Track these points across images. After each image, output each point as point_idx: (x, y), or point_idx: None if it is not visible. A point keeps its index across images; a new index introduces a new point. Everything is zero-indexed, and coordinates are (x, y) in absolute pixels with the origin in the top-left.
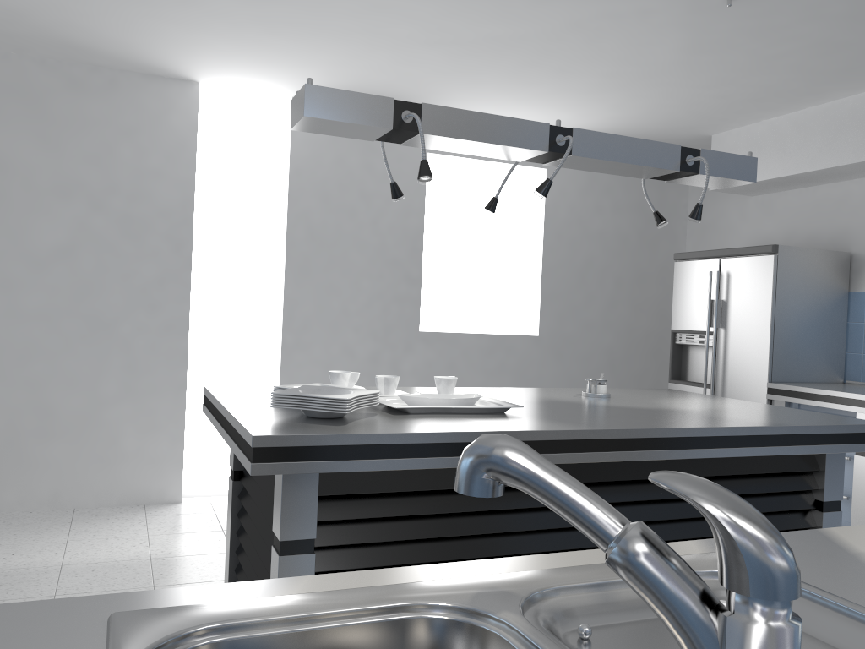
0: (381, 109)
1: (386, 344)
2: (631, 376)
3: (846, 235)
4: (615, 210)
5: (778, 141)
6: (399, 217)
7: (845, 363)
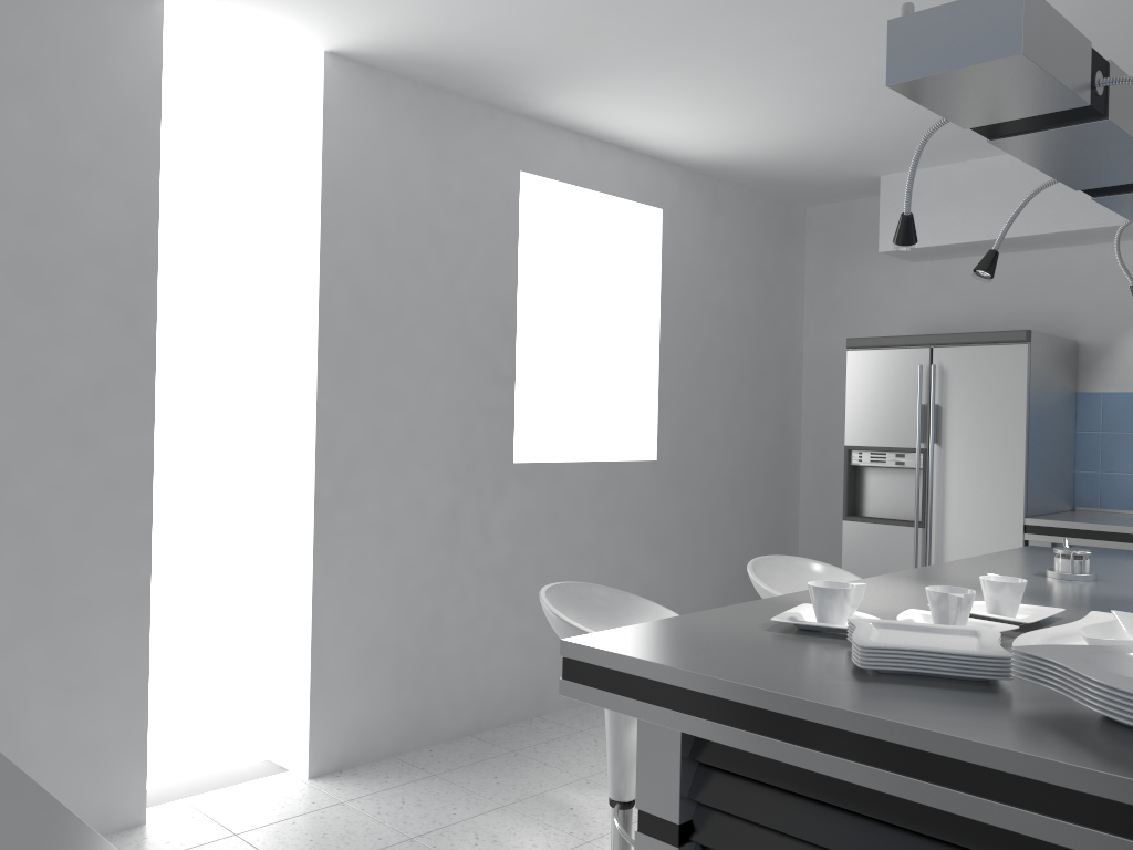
0: (1082, 61)
1: (469, 487)
2: (754, 511)
3: (1068, 318)
4: (735, 275)
5: (997, 190)
6: (484, 275)
7: (1073, 485)
